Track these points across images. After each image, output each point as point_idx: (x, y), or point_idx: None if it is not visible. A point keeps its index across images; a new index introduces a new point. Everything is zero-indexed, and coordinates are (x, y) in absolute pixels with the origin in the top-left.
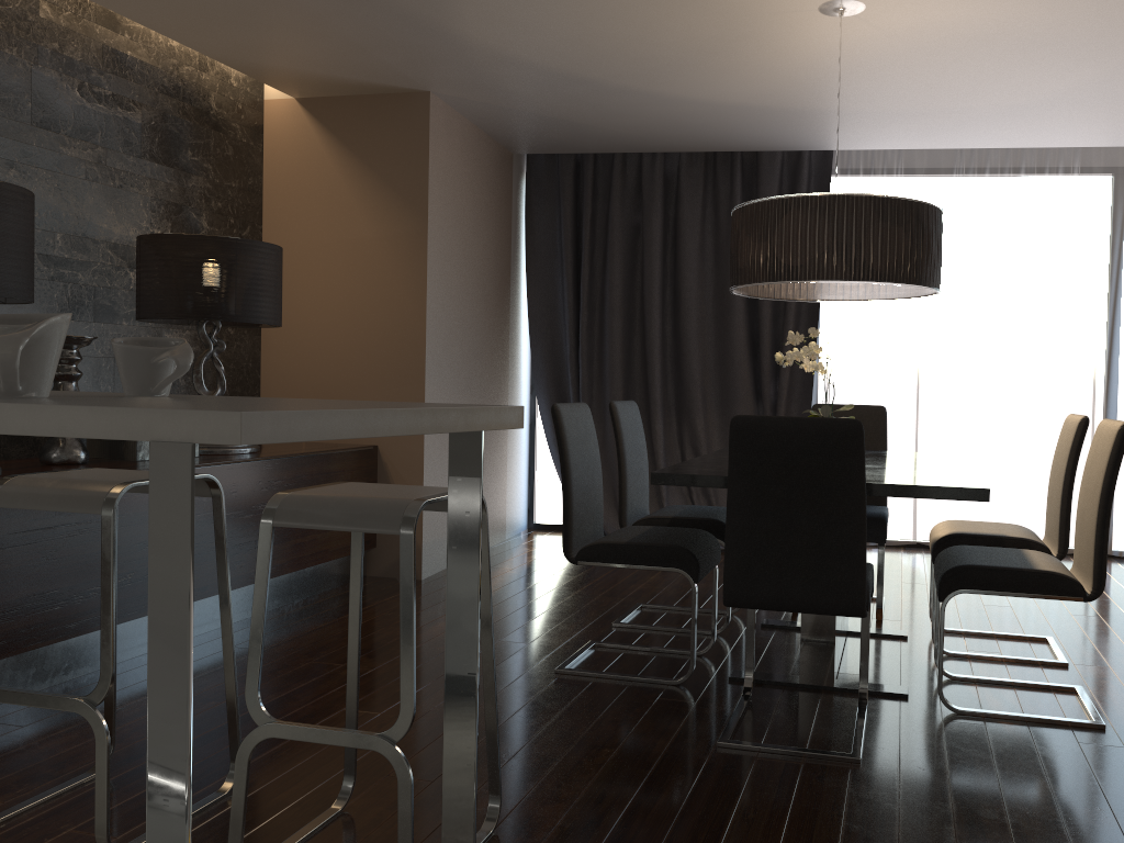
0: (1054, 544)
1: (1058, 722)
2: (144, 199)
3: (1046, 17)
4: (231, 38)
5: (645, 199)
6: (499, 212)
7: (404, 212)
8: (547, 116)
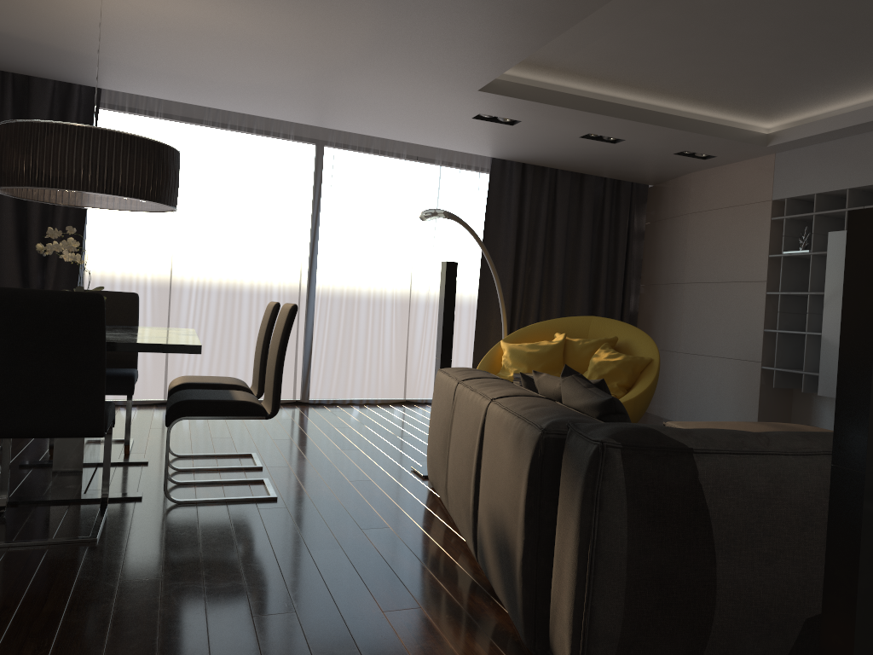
0: (256, 388)
1: (248, 499)
2: None
3: (259, 32)
4: None
5: None
6: None
7: None
8: None
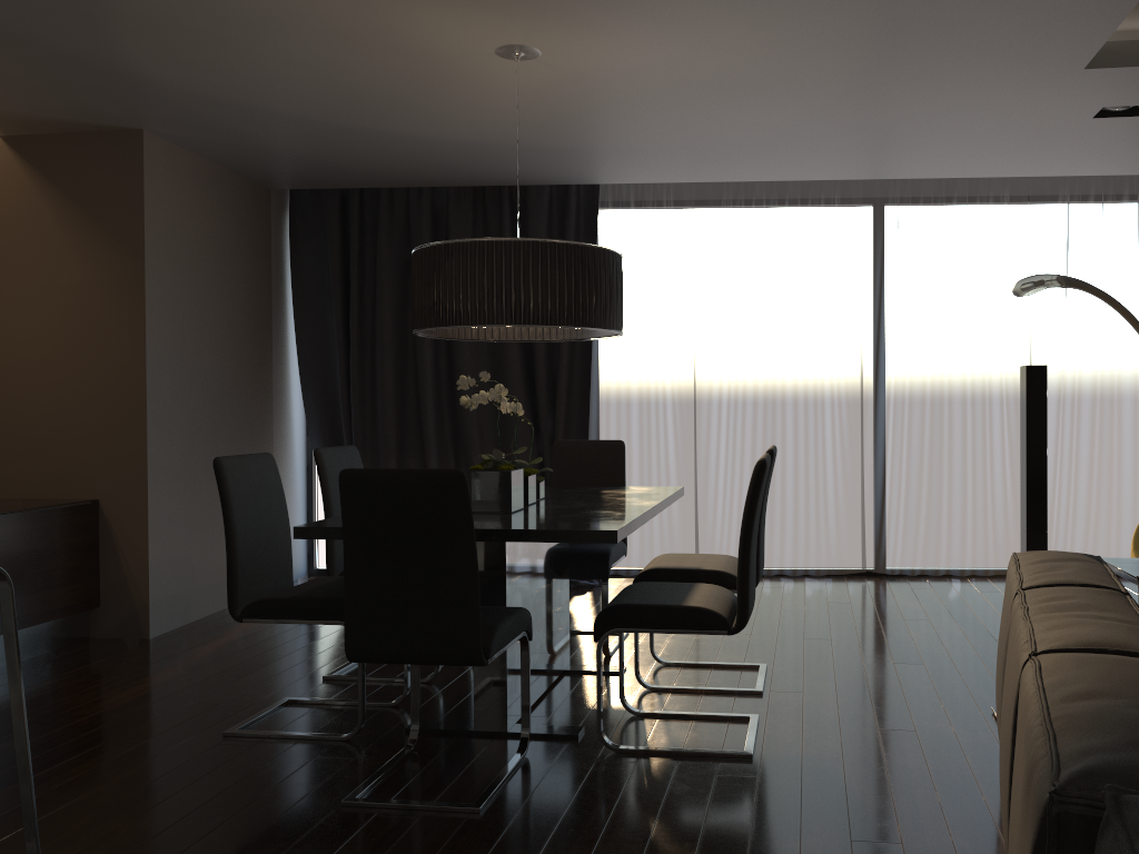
0: None
1: (709, 755)
2: None
3: (721, 62)
4: None
5: (413, 234)
6: (253, 250)
7: (120, 254)
8: (283, 153)
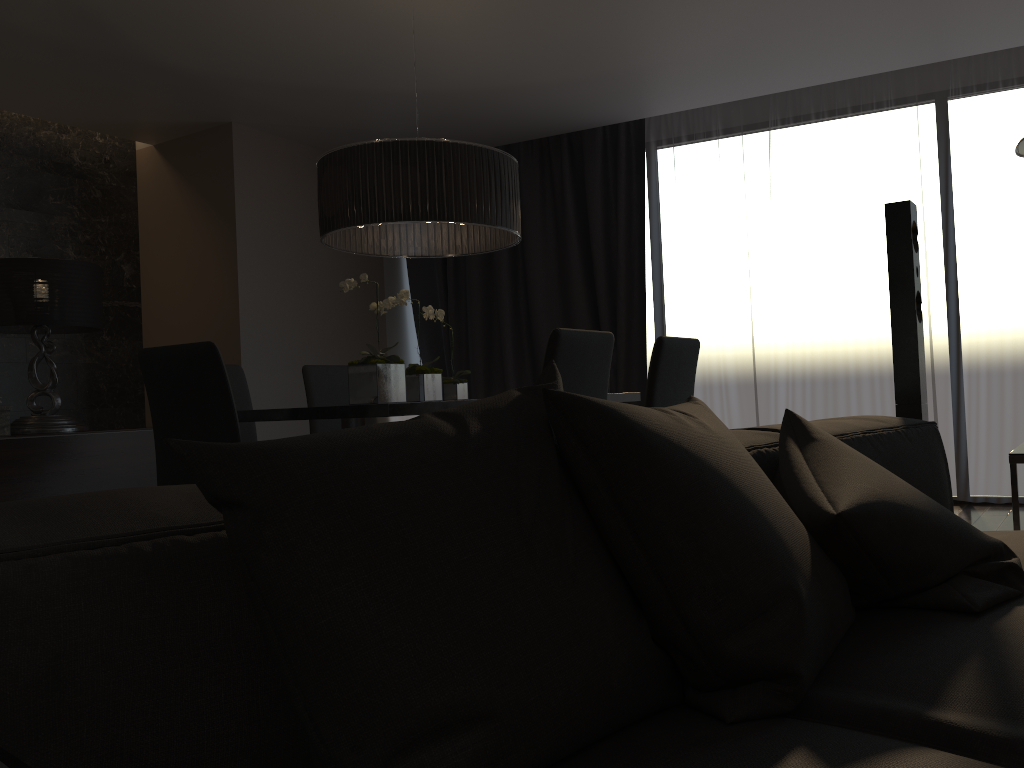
0: None
1: None
2: (1, 237)
3: None
4: (37, 102)
5: None
6: None
7: (221, 225)
8: (350, 129)
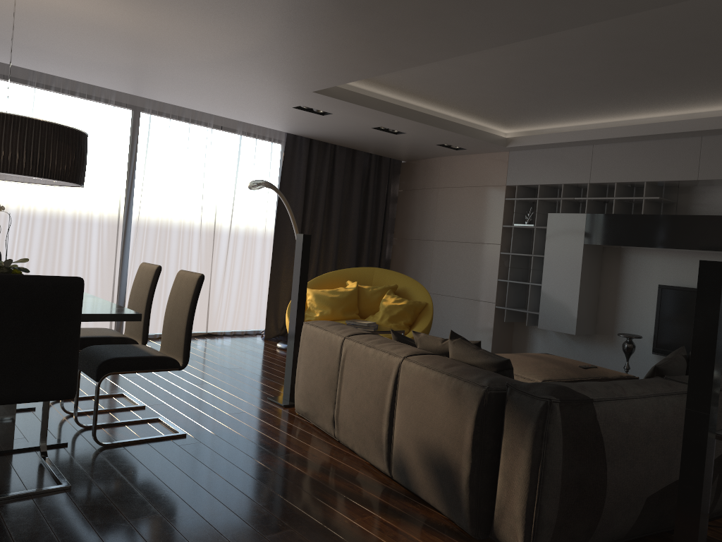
0: (138, 339)
1: (163, 438)
2: None
3: (148, 32)
4: None
5: None
6: None
7: None
8: None
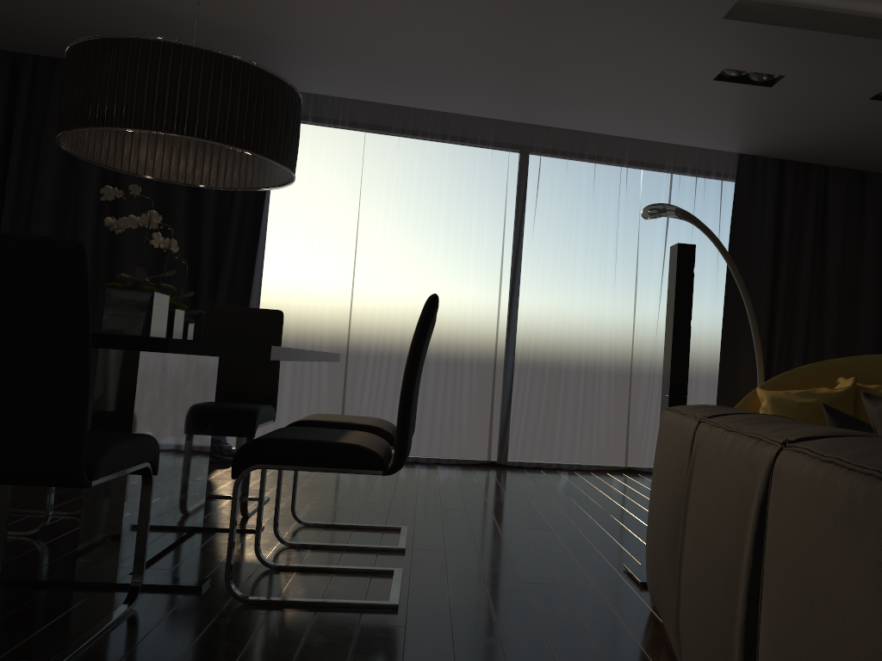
0: None
1: (351, 605)
2: None
3: None
4: None
5: None
6: None
7: None
8: None
